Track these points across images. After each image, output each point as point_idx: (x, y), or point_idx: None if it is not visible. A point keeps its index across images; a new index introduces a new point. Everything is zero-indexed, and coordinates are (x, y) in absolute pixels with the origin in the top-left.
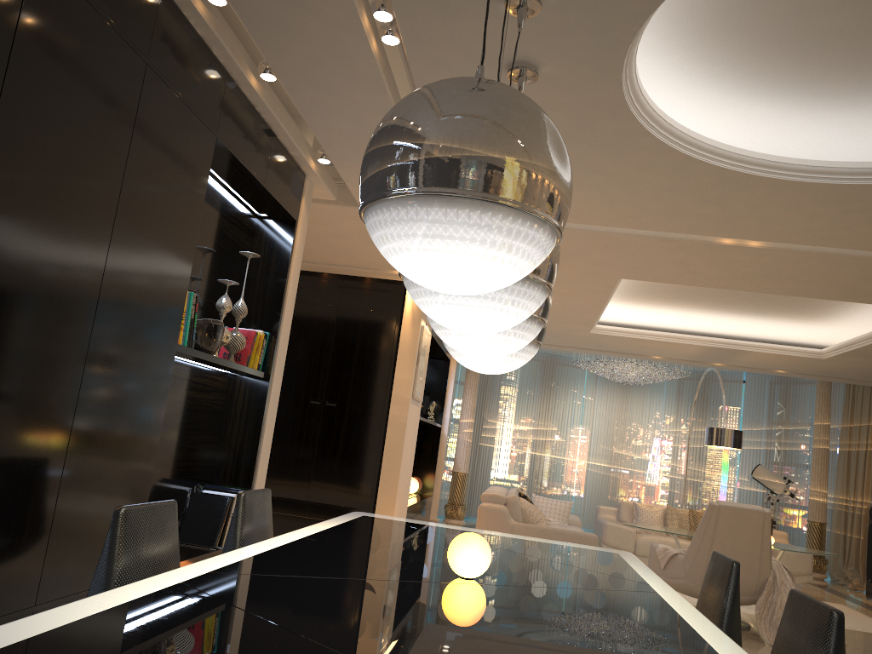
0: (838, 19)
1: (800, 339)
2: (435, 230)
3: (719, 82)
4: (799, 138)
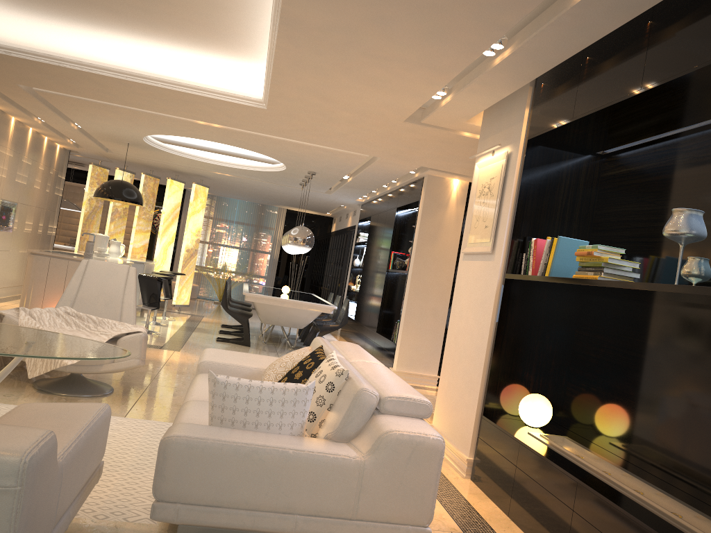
0: None
1: None
2: None
3: None
4: None
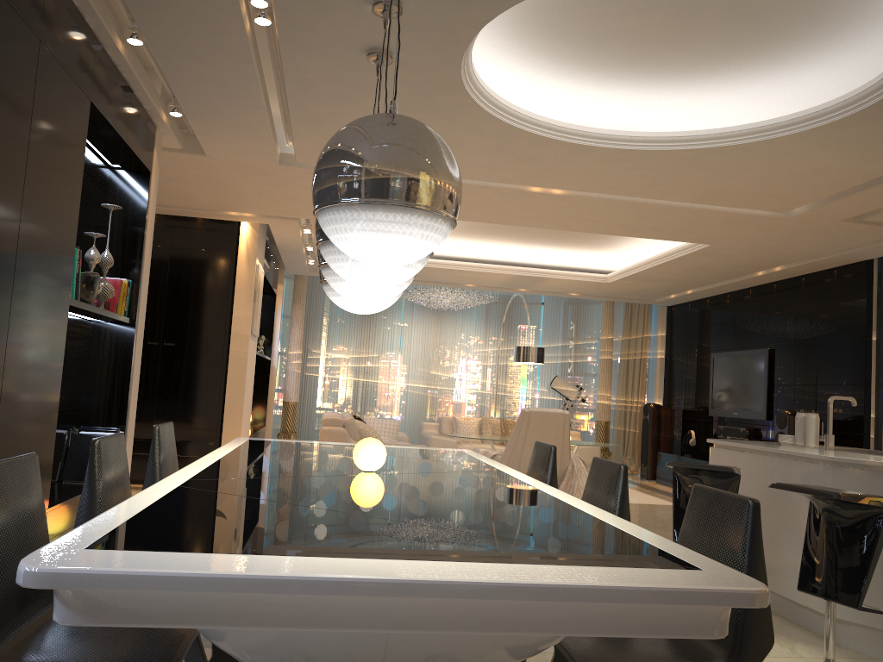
0: (622, 23)
1: (589, 265)
2: (379, 227)
3: (533, 62)
4: (592, 107)
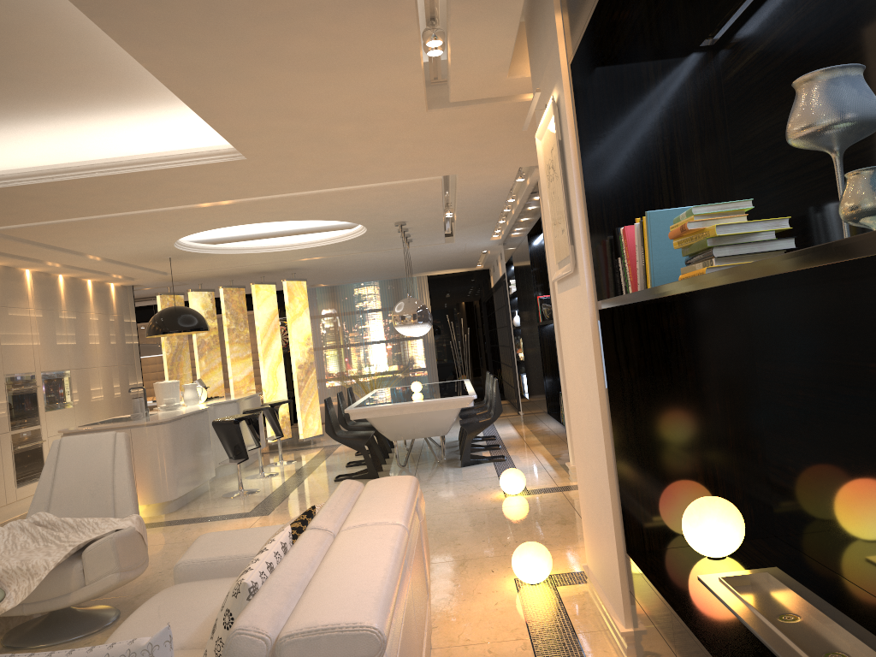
0: None
1: None
2: None
3: None
4: None
